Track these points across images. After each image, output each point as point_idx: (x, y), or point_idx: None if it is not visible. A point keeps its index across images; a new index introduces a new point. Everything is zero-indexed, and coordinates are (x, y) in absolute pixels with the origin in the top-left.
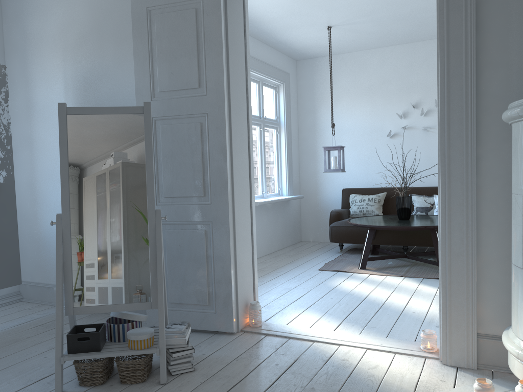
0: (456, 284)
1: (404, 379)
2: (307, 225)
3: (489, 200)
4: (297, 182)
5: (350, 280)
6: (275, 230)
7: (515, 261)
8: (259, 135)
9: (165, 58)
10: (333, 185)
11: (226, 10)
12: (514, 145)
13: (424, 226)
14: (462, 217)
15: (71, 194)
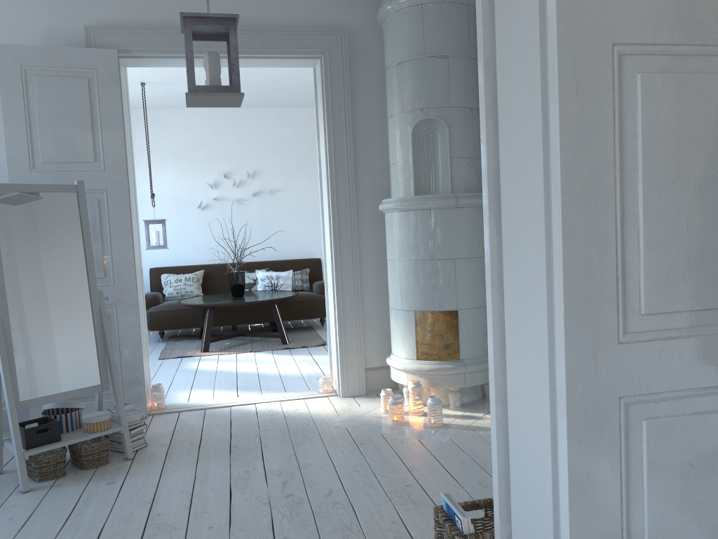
0: (349, 332)
1: (325, 410)
2: None
3: (366, 266)
4: None
5: (205, 362)
6: None
7: (396, 306)
8: None
9: (49, 126)
10: None
11: (120, 84)
12: (390, 227)
13: (268, 300)
14: (351, 280)
15: (6, 278)
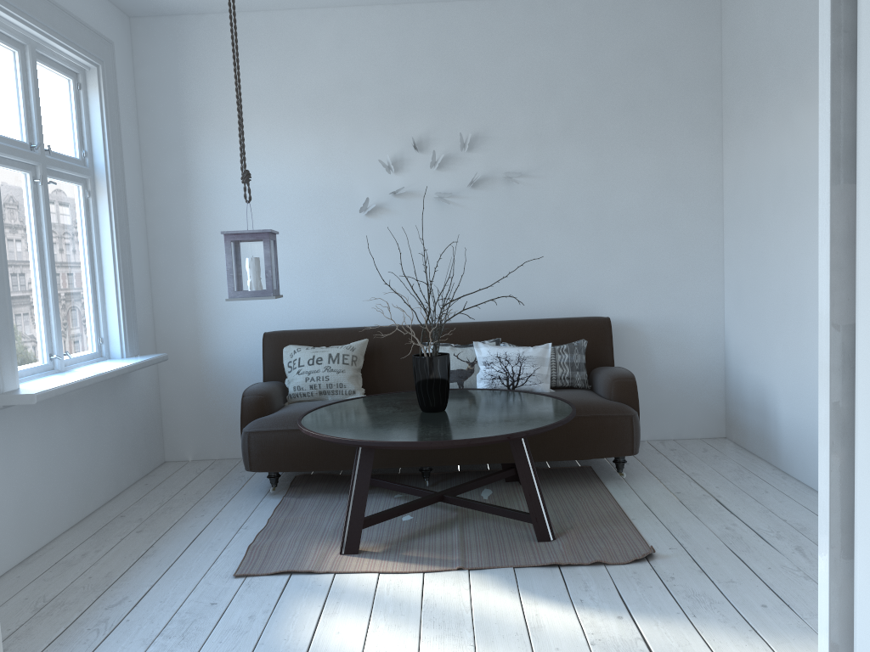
0: None
1: None
2: (178, 422)
3: None
4: (148, 321)
5: (337, 614)
6: (94, 454)
7: None
8: (33, 196)
9: None
10: (240, 324)
11: None
12: None
13: (506, 435)
14: None
15: None
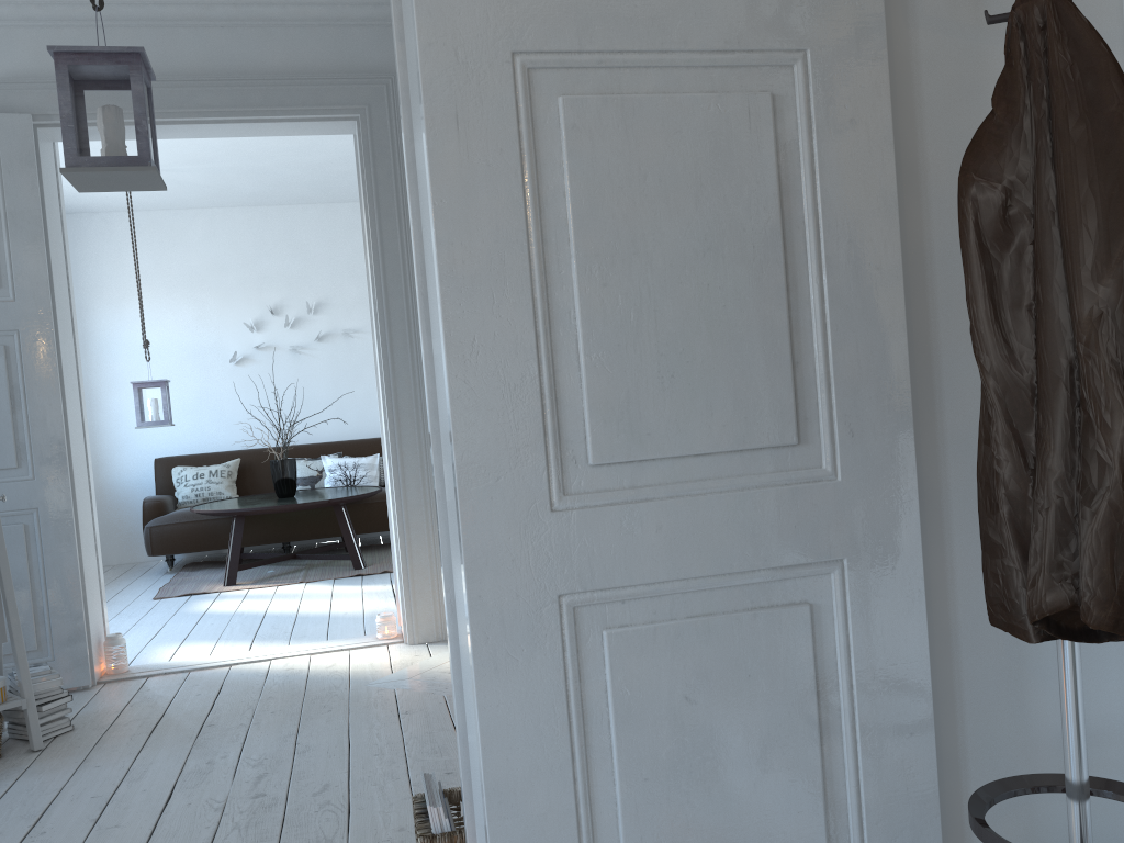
0: (417, 542)
1: (374, 664)
2: None
3: None
4: None
5: (223, 601)
6: None
7: None
8: None
9: None
10: (133, 454)
11: (40, 168)
12: None
13: (327, 500)
14: (417, 460)
15: None
